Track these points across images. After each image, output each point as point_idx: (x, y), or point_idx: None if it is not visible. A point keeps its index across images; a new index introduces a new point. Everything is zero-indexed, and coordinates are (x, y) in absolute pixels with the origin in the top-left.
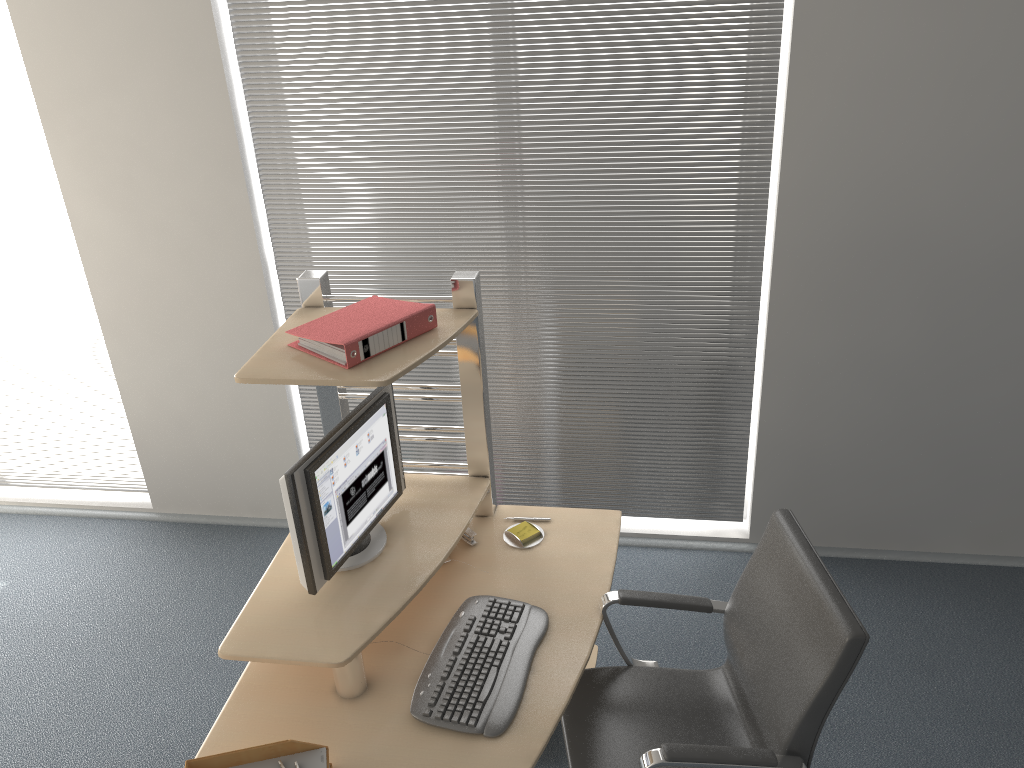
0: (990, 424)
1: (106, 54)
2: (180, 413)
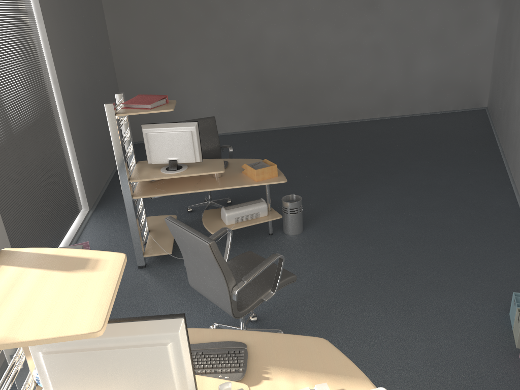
0: (94, 143)
1: None
2: None
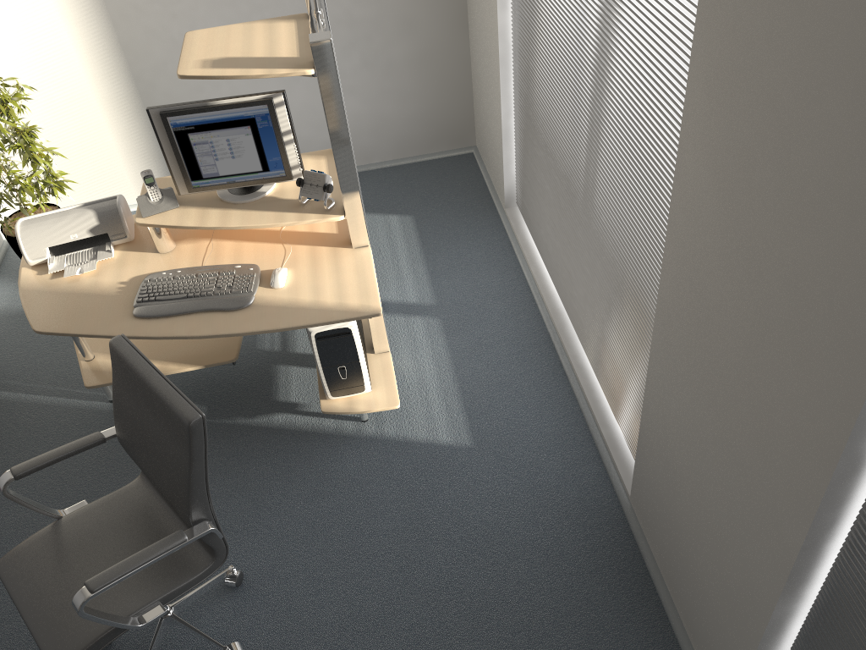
0: None
1: None
2: (676, 467)
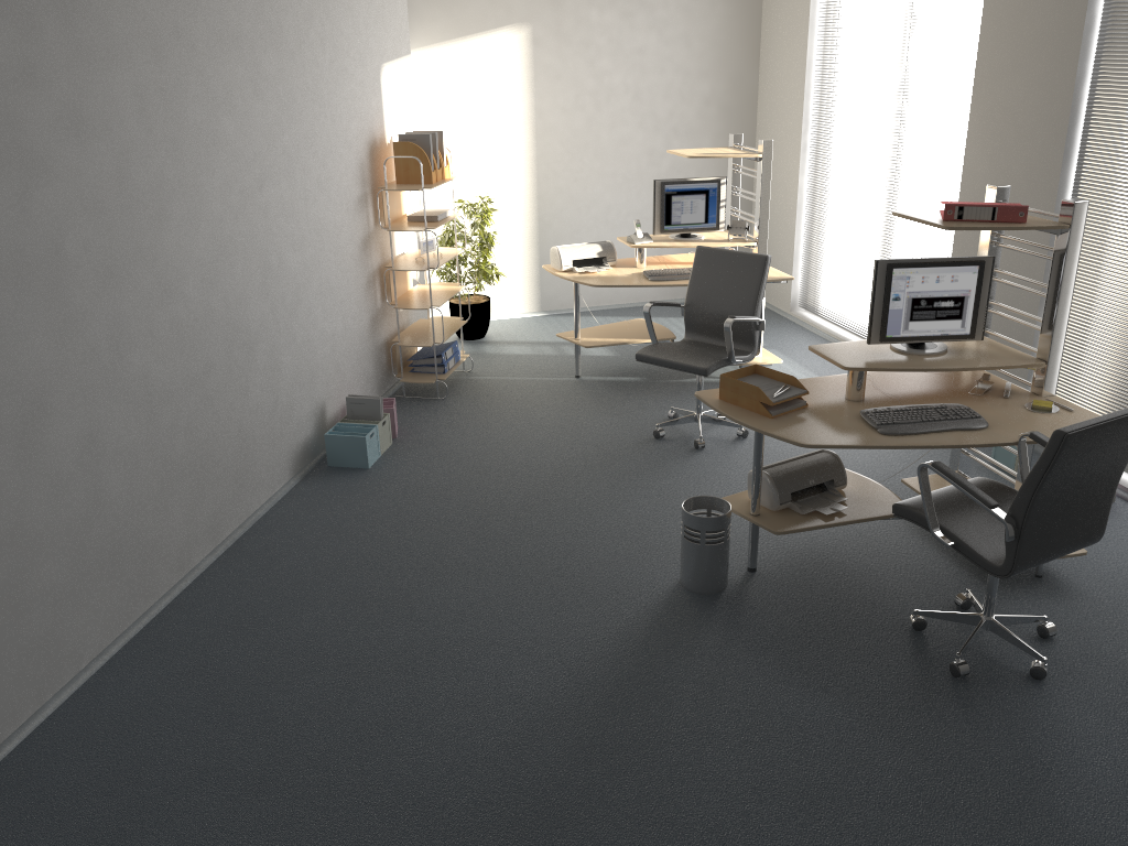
0: None
1: (1018, 48)
2: None
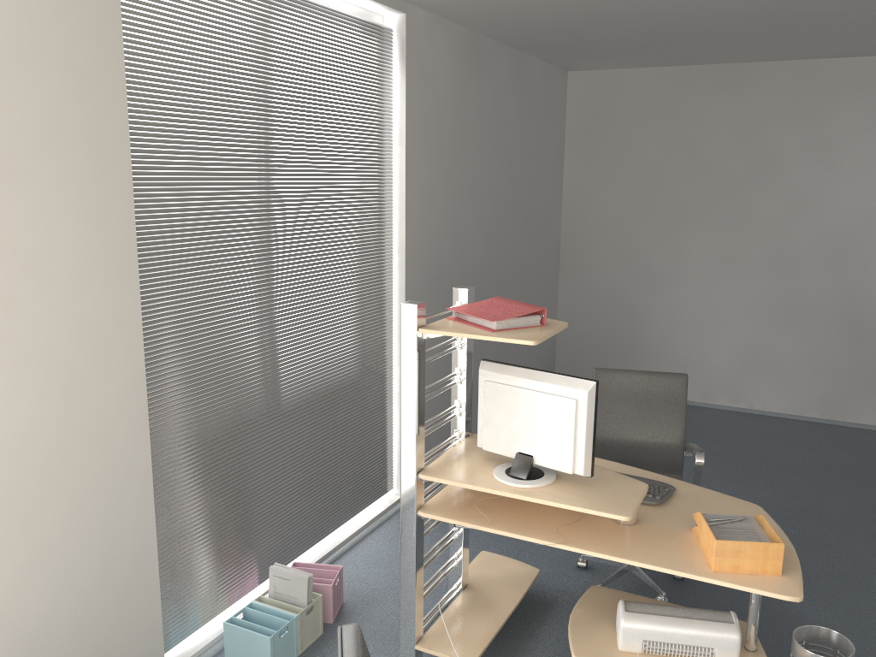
0: None
1: (9, 144)
2: (34, 622)
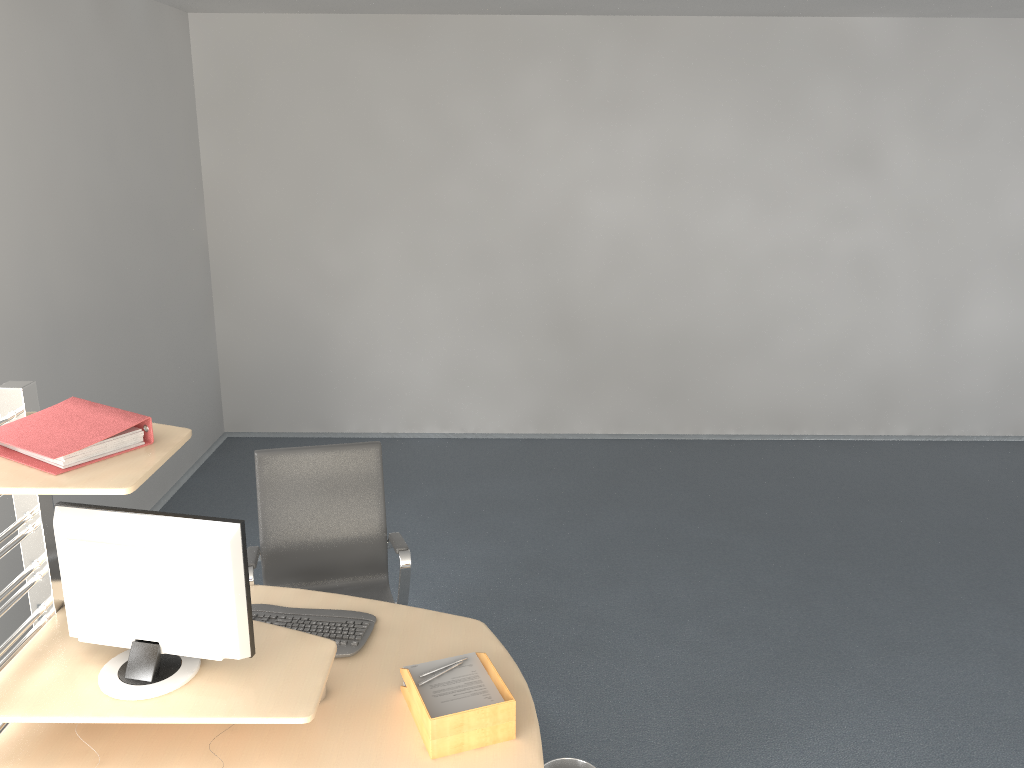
0: None
1: None
2: None
